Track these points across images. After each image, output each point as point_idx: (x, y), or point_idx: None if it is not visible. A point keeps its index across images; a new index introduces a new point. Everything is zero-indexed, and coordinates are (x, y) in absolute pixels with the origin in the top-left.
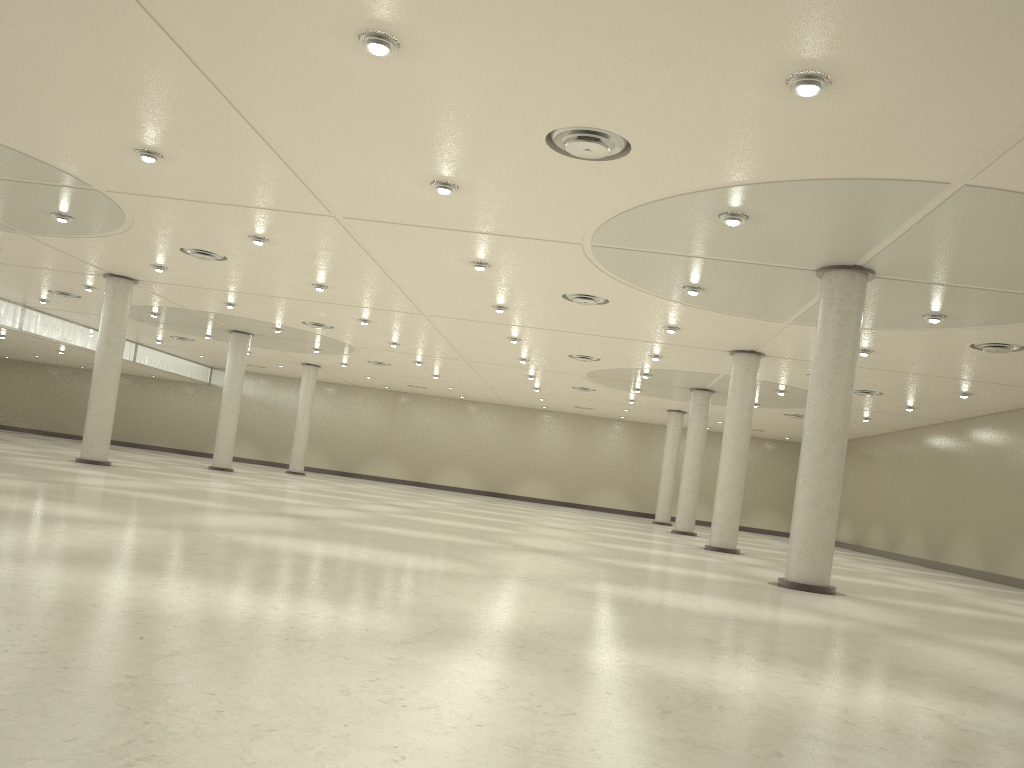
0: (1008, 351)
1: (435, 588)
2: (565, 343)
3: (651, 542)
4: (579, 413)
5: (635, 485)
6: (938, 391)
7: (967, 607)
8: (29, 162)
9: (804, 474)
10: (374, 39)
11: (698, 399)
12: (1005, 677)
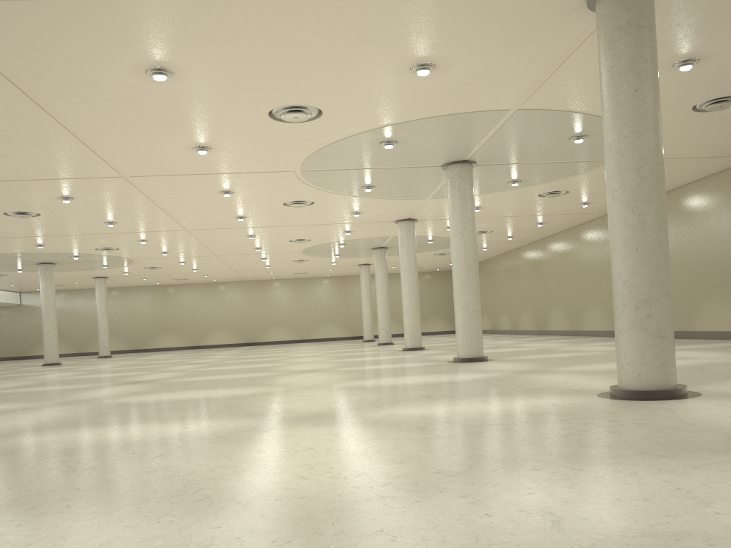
0: (560, 195)
1: (263, 402)
2: (286, 233)
3: (368, 353)
4: (298, 277)
5: (345, 319)
6: (525, 224)
7: (562, 352)
8: None
9: (457, 292)
10: (157, 72)
11: (378, 254)
12: (583, 382)
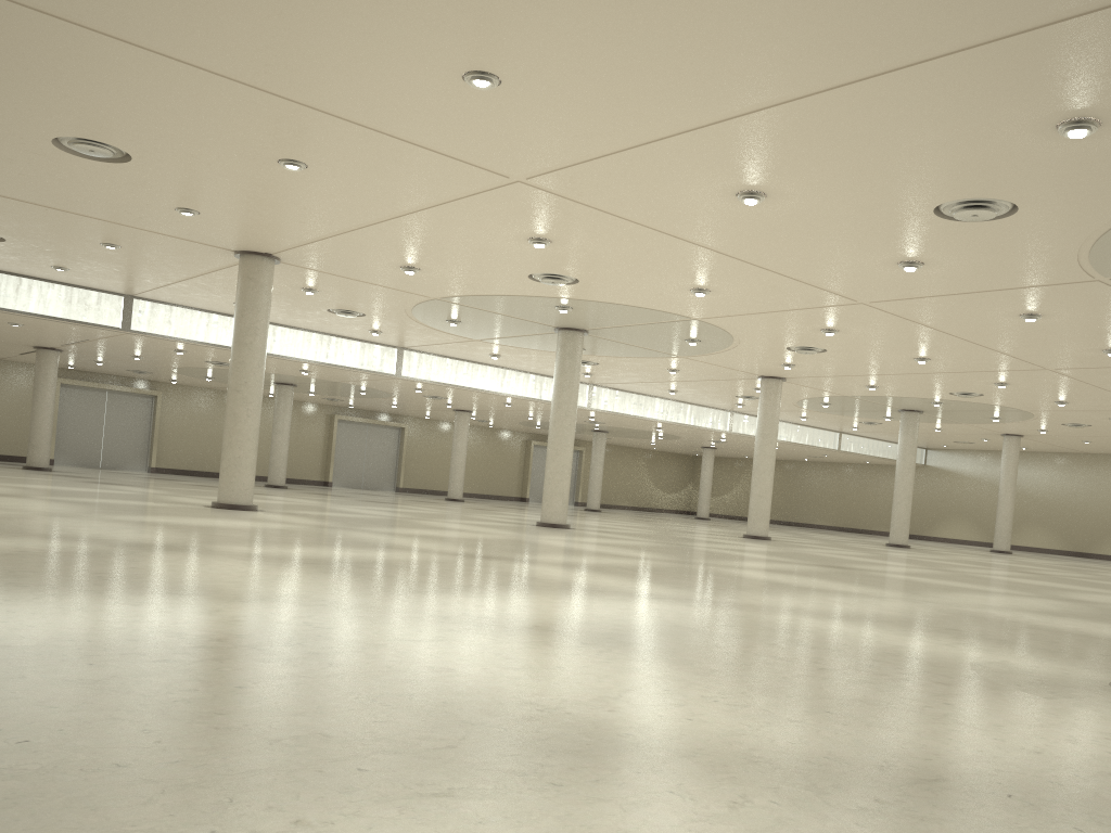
0: None
1: (792, 594)
2: None
3: None
4: None
5: None
6: None
7: None
8: (643, 311)
9: None
10: (744, 196)
11: None
12: None
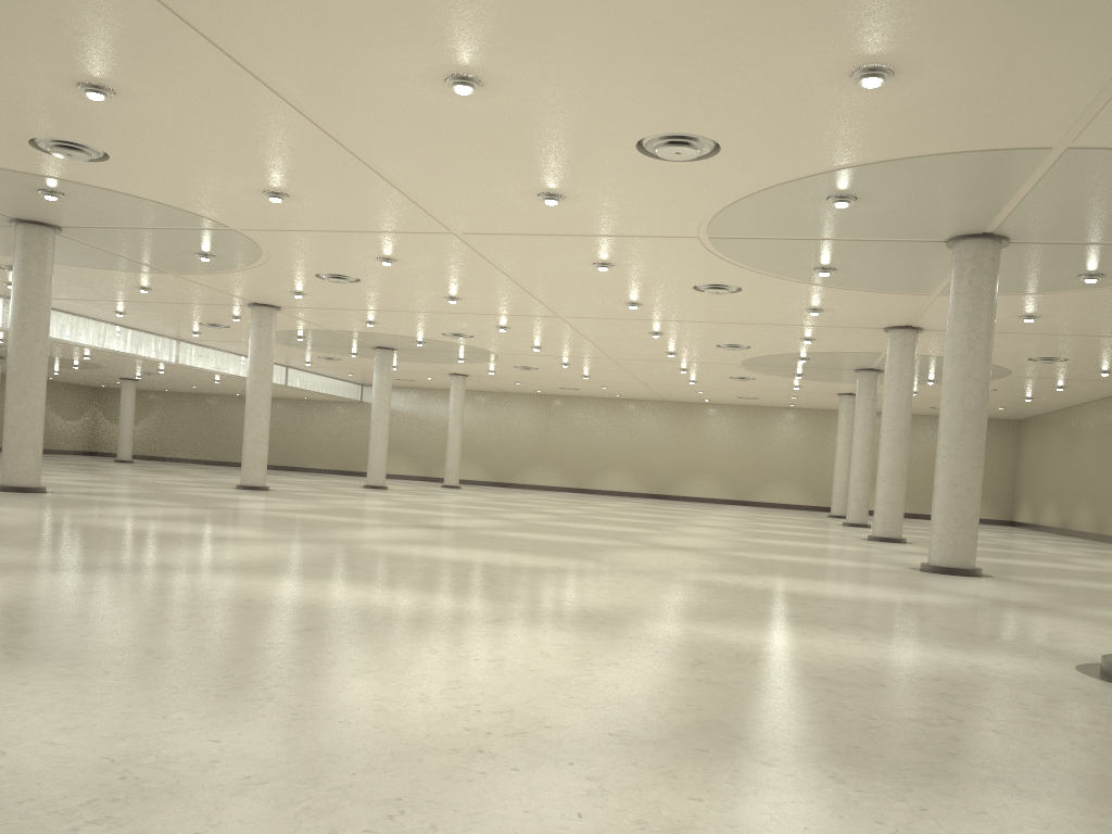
0: None
1: (546, 582)
2: (709, 333)
3: (808, 535)
4: (745, 404)
5: (811, 477)
6: None
7: None
8: (171, 211)
9: (942, 455)
10: (458, 81)
11: (864, 380)
12: (1089, 639)
